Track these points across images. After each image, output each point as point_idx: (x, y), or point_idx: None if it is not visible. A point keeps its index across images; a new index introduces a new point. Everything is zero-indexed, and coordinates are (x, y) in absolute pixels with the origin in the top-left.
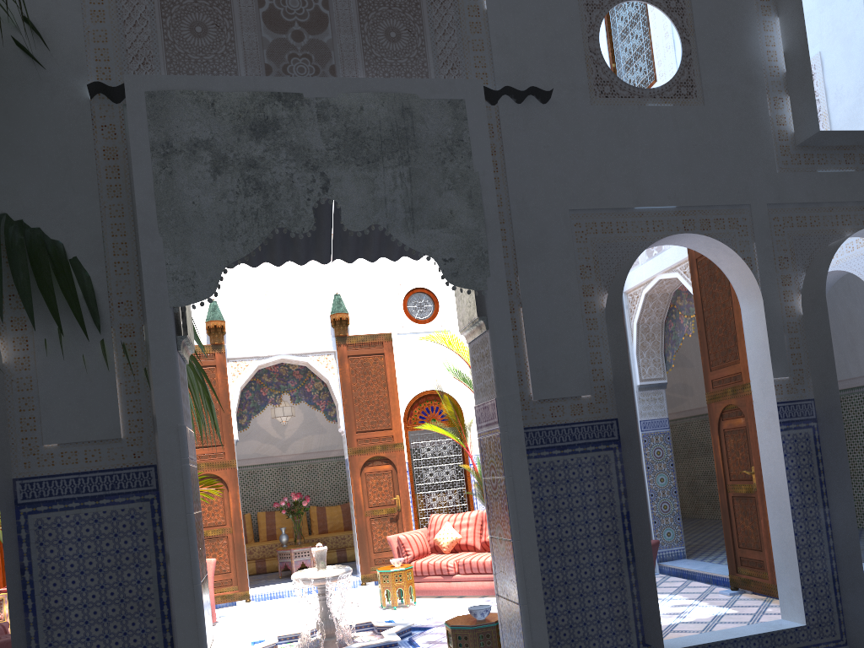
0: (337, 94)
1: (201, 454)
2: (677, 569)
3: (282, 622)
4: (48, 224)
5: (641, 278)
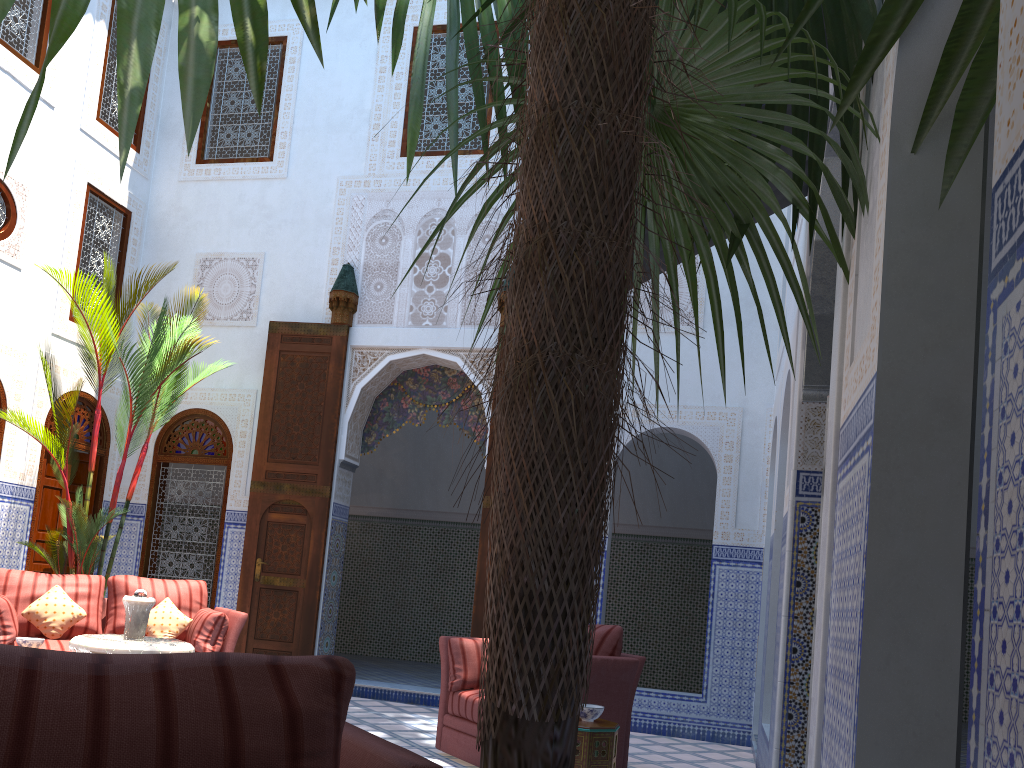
0: None
1: None
2: (355, 687)
3: None
4: None
5: (394, 342)
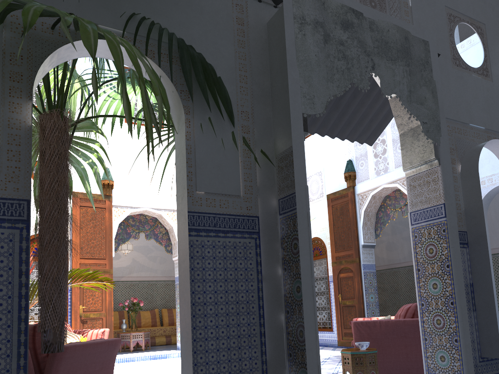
0: (377, 19)
1: (91, 263)
2: None
3: (156, 371)
4: (205, 52)
5: (371, 186)
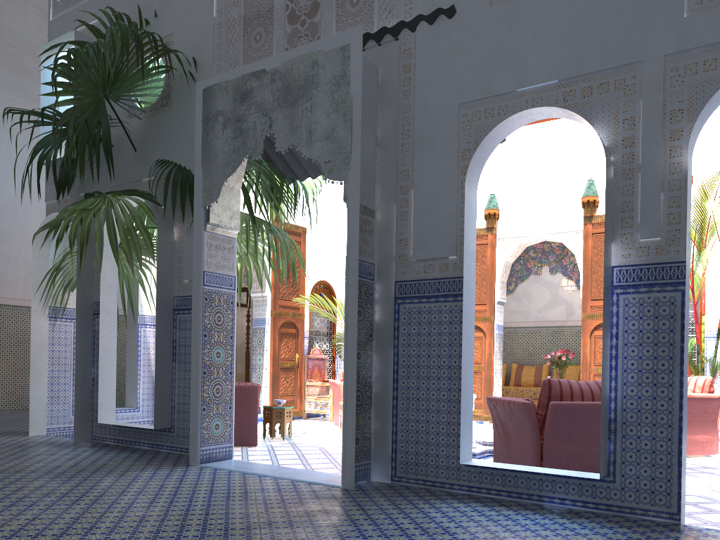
0: (281, 63)
1: None
2: None
3: None
4: (193, 167)
5: None
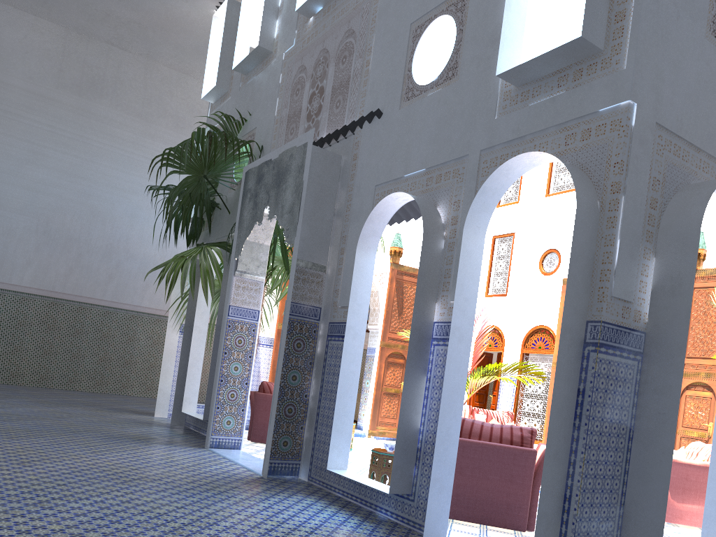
0: (278, 155)
1: None
2: None
3: None
4: None
5: None
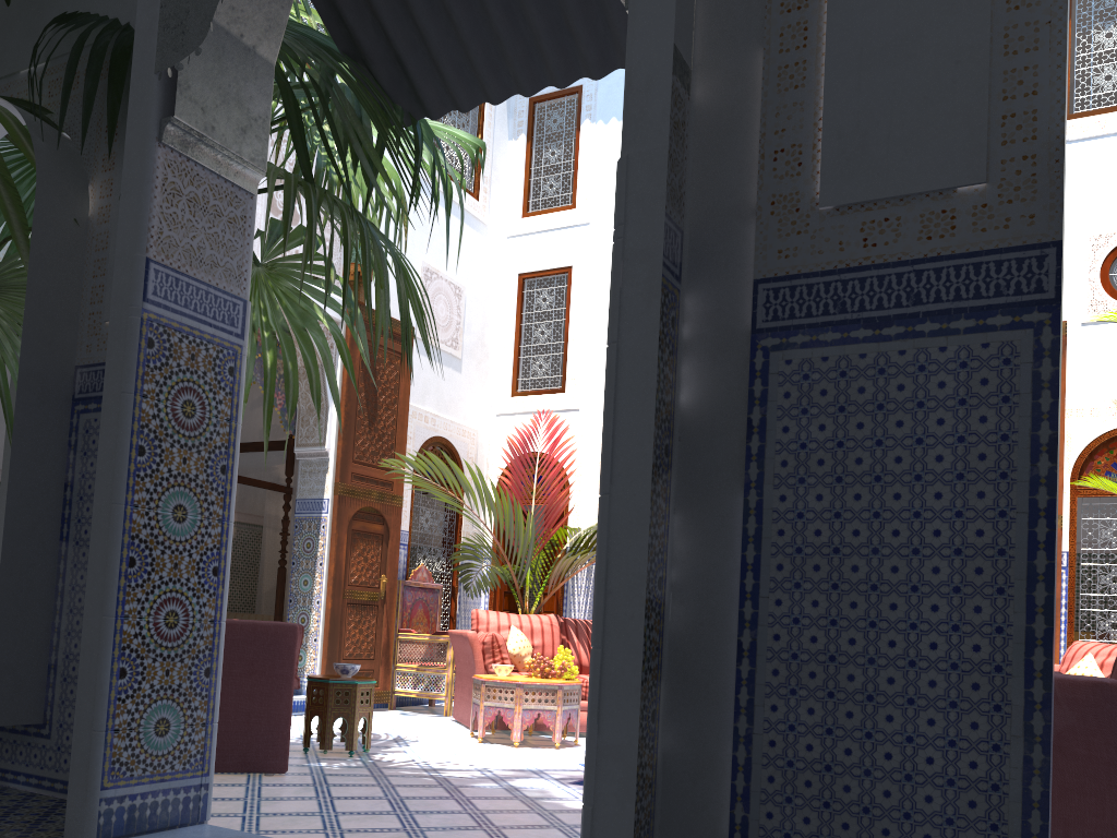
0: None
1: None
2: None
3: None
4: None
5: None
